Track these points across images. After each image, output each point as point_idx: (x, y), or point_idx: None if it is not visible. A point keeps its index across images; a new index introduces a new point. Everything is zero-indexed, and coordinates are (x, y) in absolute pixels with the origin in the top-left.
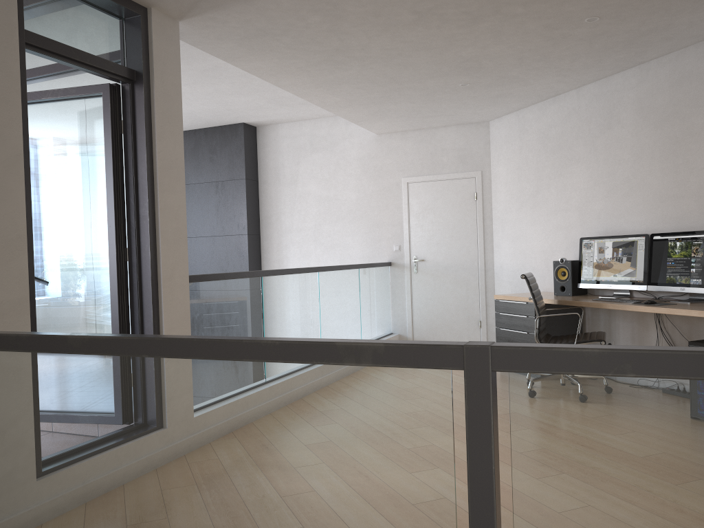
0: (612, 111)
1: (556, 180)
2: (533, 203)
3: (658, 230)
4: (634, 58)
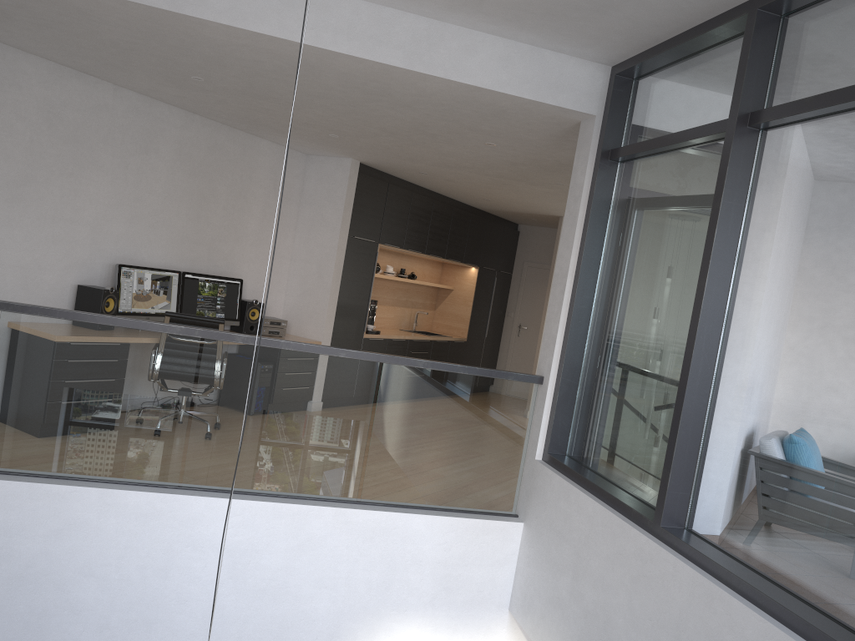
0: (152, 136)
1: (63, 179)
2: (14, 195)
3: (176, 267)
4: (212, 115)
